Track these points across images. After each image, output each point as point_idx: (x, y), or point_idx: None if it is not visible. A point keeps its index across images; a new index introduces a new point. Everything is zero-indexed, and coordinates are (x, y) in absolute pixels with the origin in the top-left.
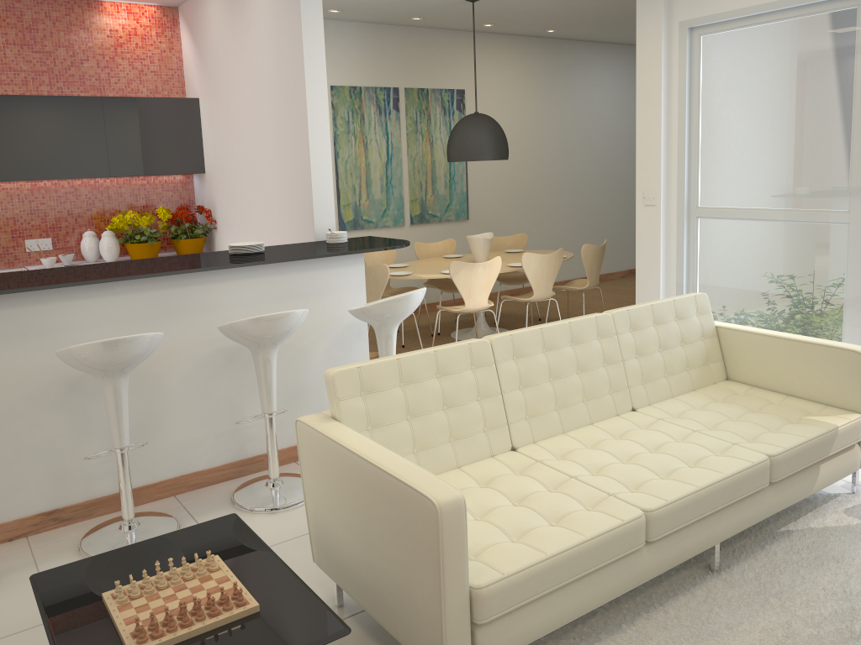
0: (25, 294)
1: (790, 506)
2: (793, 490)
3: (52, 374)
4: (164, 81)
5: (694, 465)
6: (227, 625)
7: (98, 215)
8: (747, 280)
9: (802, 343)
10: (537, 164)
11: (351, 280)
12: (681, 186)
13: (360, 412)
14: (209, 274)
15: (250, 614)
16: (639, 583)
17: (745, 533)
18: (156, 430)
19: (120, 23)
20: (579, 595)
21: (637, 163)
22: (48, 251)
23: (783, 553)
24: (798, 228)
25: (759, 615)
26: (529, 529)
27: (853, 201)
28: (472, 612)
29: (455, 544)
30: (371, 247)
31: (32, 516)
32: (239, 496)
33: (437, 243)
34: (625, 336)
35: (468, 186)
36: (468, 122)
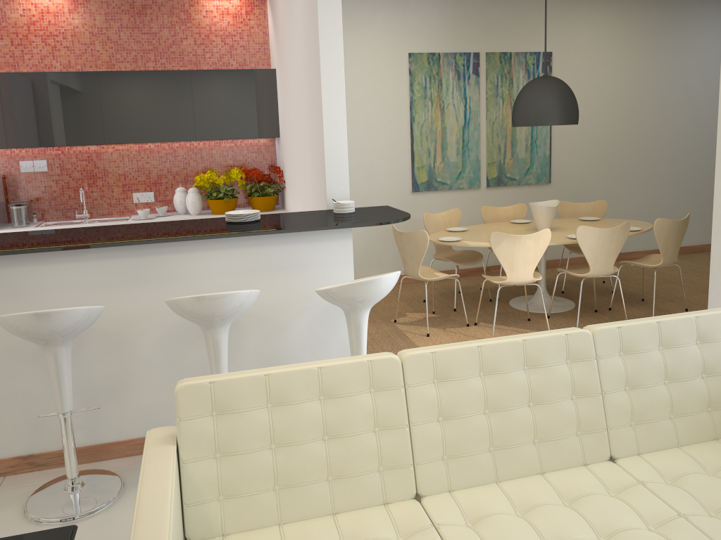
0: (2, 257)
1: None
2: None
3: None
4: (251, 55)
5: None
6: None
7: (192, 173)
8: None
9: None
10: (633, 127)
11: (336, 254)
12: None
13: (206, 436)
14: (182, 244)
15: None
16: None
17: None
18: (127, 391)
19: (215, 4)
20: None
21: (719, 129)
22: (151, 203)
23: None
24: None
25: None
26: None
27: None
28: None
29: None
30: (359, 221)
31: (9, 458)
32: None
33: (507, 208)
34: (611, 361)
35: (552, 150)
36: (533, 85)
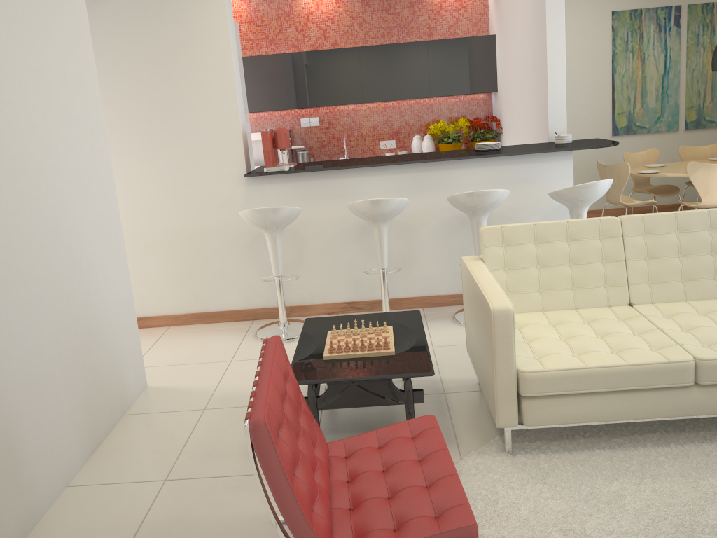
0: (339, 171)
1: None
2: None
3: (353, 221)
4: (473, 24)
5: None
6: (374, 357)
7: (425, 124)
8: None
9: None
10: None
11: (560, 171)
12: None
13: (499, 257)
14: (451, 163)
15: (388, 355)
16: (687, 414)
17: None
18: (413, 263)
19: None
20: (618, 404)
21: None
22: (392, 149)
23: None
24: None
25: None
26: (589, 351)
27: None
28: (519, 387)
29: (504, 338)
30: (578, 146)
31: (340, 302)
32: (457, 314)
33: (705, 147)
34: None
35: None
36: None
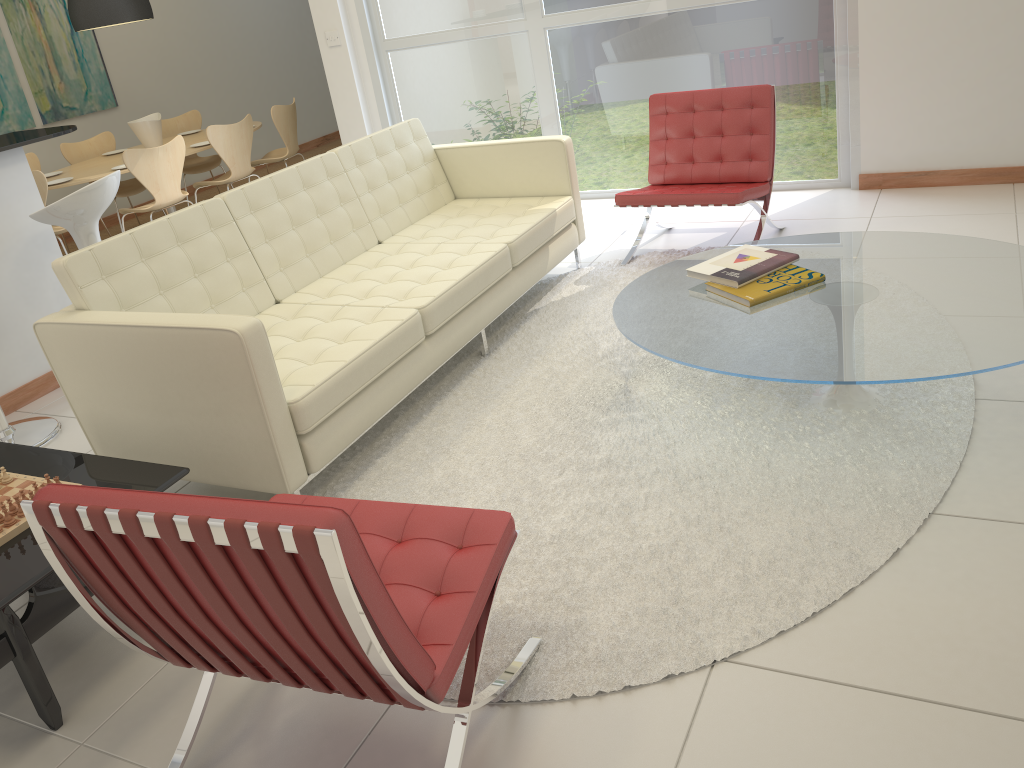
0: None
1: (533, 292)
2: (532, 271)
3: None
4: None
5: (449, 268)
6: None
7: None
8: (450, 109)
9: (512, 145)
10: (185, 24)
11: (16, 183)
12: (363, 20)
13: (108, 296)
14: None
15: None
16: (428, 374)
17: (502, 322)
18: None
19: None
20: (382, 393)
21: None
22: None
23: (535, 325)
24: (485, 45)
25: (528, 371)
26: (322, 351)
27: (527, 7)
28: (296, 426)
29: (265, 365)
30: (30, 138)
31: None
32: None
33: (90, 141)
34: (354, 172)
35: (106, 64)
36: None
